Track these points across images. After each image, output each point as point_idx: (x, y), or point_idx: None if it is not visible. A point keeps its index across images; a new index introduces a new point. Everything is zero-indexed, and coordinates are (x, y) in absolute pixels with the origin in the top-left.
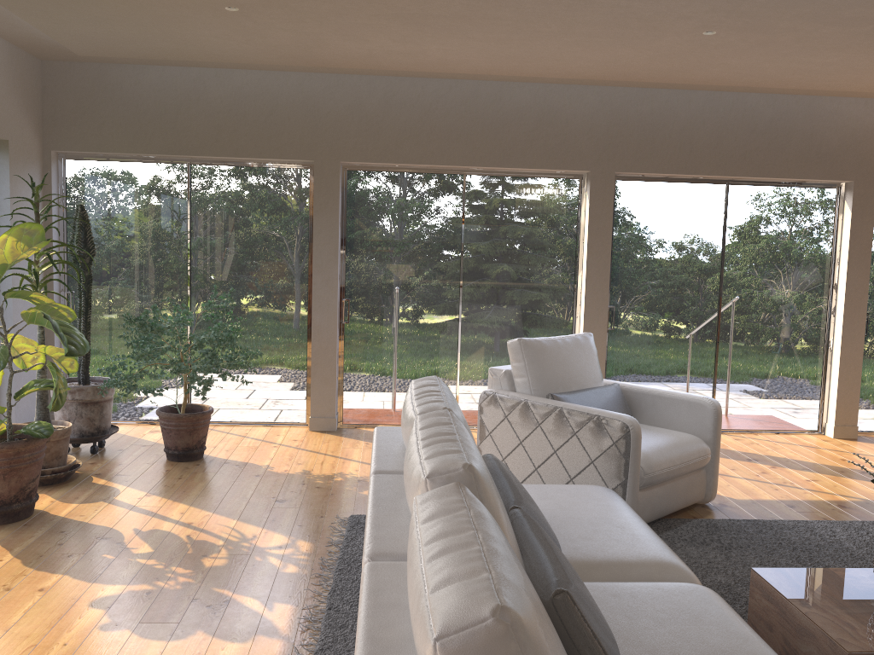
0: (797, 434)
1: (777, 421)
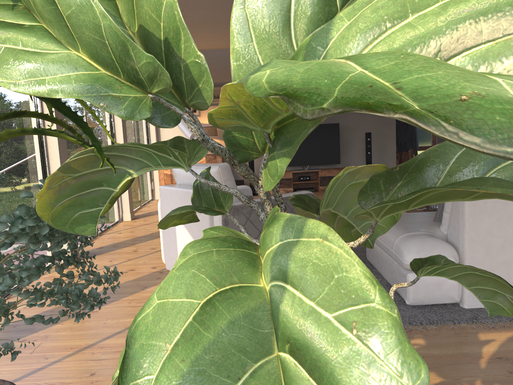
0: (117, 224)
1: (111, 219)
